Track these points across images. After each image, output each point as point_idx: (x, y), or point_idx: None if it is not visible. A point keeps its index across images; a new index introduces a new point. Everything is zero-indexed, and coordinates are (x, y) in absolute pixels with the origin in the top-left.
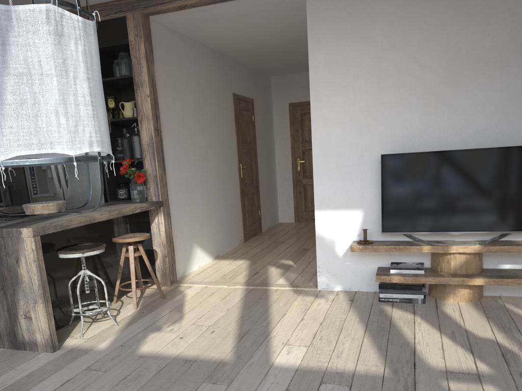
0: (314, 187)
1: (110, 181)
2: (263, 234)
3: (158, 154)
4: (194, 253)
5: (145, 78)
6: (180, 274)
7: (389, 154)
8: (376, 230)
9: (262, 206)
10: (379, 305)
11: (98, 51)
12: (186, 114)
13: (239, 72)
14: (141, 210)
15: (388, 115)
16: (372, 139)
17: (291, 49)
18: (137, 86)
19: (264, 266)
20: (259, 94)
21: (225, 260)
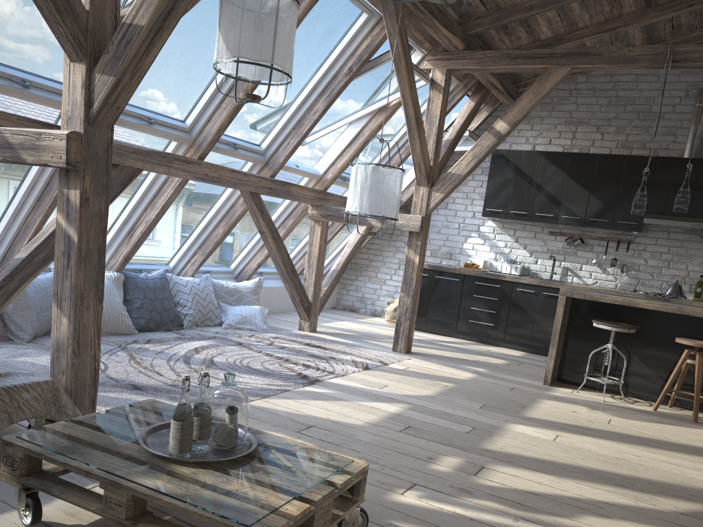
0: None
1: None
2: None
3: None
4: None
5: None
6: None
7: None
8: None
9: None
10: None
11: (375, 176)
12: None
13: None
14: None
15: None
16: None
17: None
18: None
19: None
20: None
21: None
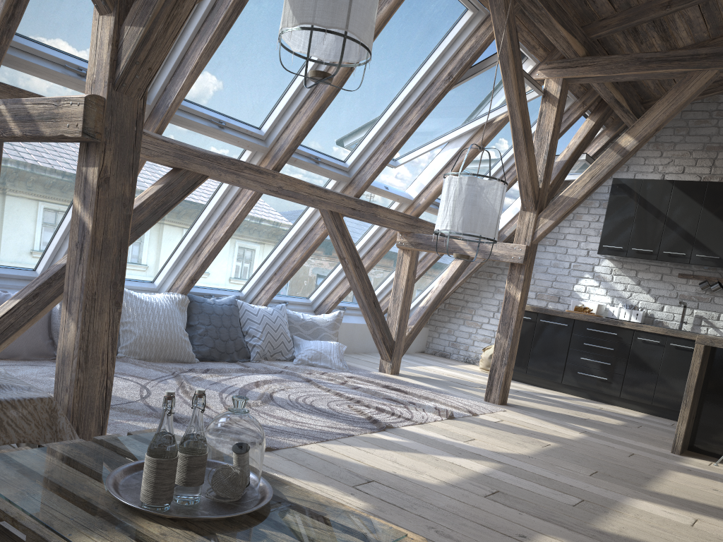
0: None
1: None
2: None
3: None
4: None
5: None
6: None
7: None
8: None
9: None
10: None
11: (471, 188)
12: None
13: None
14: None
15: None
16: None
17: None
18: None
19: None
20: None
21: None
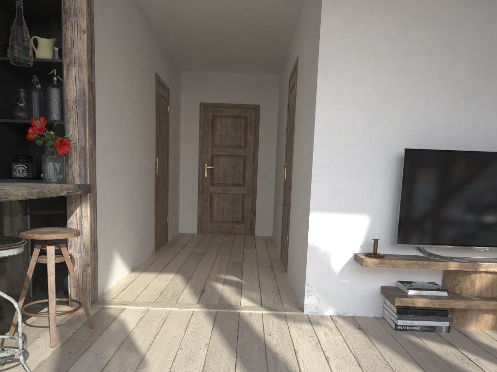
0: (312, 182)
1: (3, 150)
2: (172, 245)
3: (90, 118)
4: (114, 262)
5: (81, 5)
6: (99, 291)
7: (415, 148)
8: (383, 241)
9: (169, 212)
10: (399, 335)
11: None
12: (117, 77)
13: (161, 51)
14: (67, 193)
15: (410, 103)
16: (389, 130)
17: (229, 35)
18: (68, 15)
19: (205, 281)
20: (173, 85)
21: (147, 274)
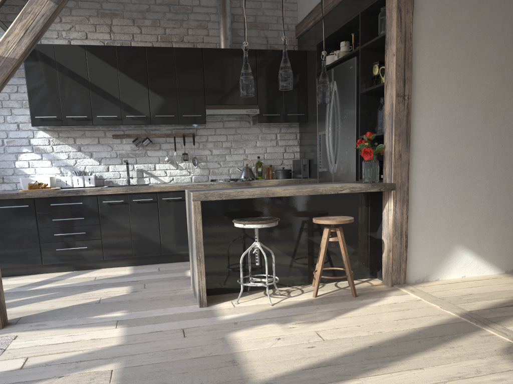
0: None
1: None
2: None
3: (399, 126)
4: (456, 257)
5: (393, 33)
6: (418, 278)
7: None
8: None
9: None
10: None
11: None
12: (477, 71)
13: None
14: (351, 191)
15: None
16: None
17: None
18: (387, 45)
19: None
20: None
21: (512, 278)
